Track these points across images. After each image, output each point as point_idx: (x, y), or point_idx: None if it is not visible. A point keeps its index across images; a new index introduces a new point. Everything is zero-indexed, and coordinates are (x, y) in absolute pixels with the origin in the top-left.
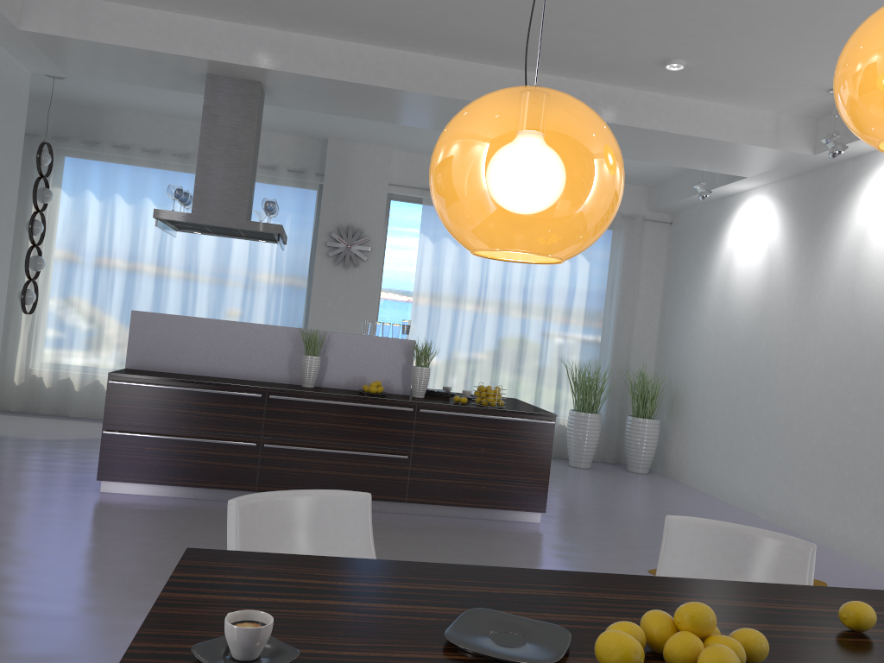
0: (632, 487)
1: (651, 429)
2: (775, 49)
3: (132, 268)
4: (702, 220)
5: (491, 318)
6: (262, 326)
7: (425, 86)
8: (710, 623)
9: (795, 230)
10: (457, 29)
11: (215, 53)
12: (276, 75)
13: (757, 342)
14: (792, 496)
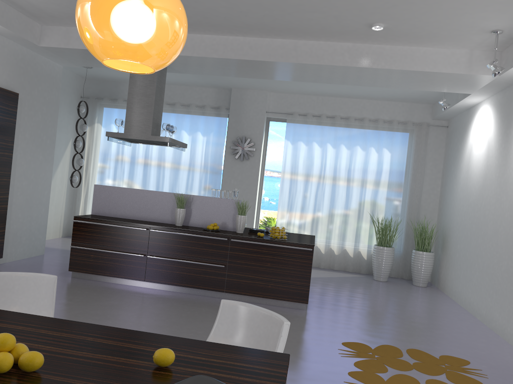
0: (402, 294)
1: (426, 258)
2: (431, 9)
3: (132, 164)
4: (460, 123)
5: (327, 188)
6: (157, 192)
7: (239, 55)
8: (0, 344)
9: (500, 126)
10: (243, 21)
11: None
12: None
13: (480, 202)
14: (491, 305)
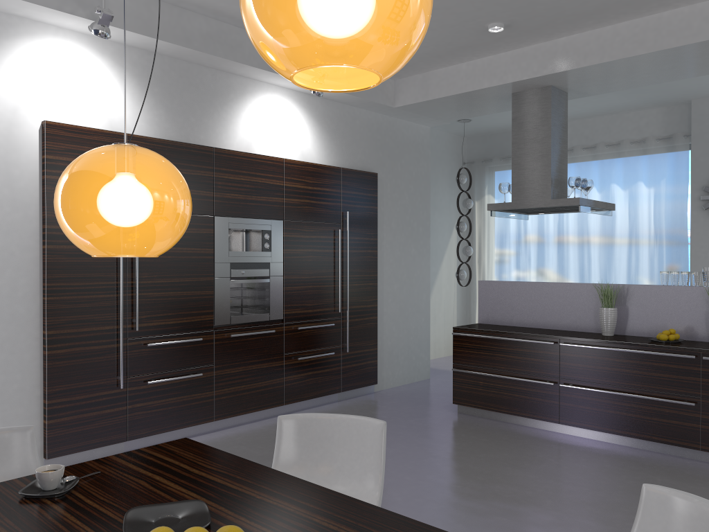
0: None
1: None
2: None
3: (541, 245)
4: None
5: None
6: (569, 285)
7: (684, 38)
8: None
9: None
10: None
11: (504, 78)
12: (554, 77)
13: None
14: None
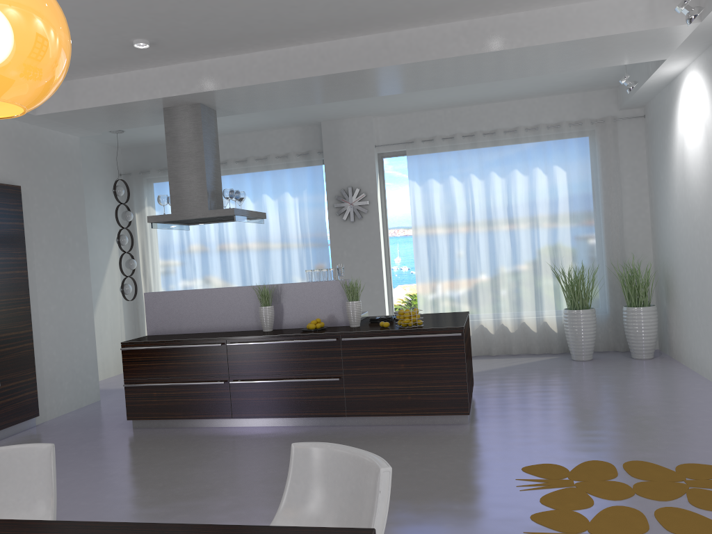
0: (616, 375)
1: (645, 316)
2: None
3: (204, 253)
4: (661, 108)
5: (482, 239)
6: (231, 289)
7: (307, 71)
8: None
9: None
10: (300, 20)
11: (154, 93)
12: (202, 96)
13: (709, 219)
14: None
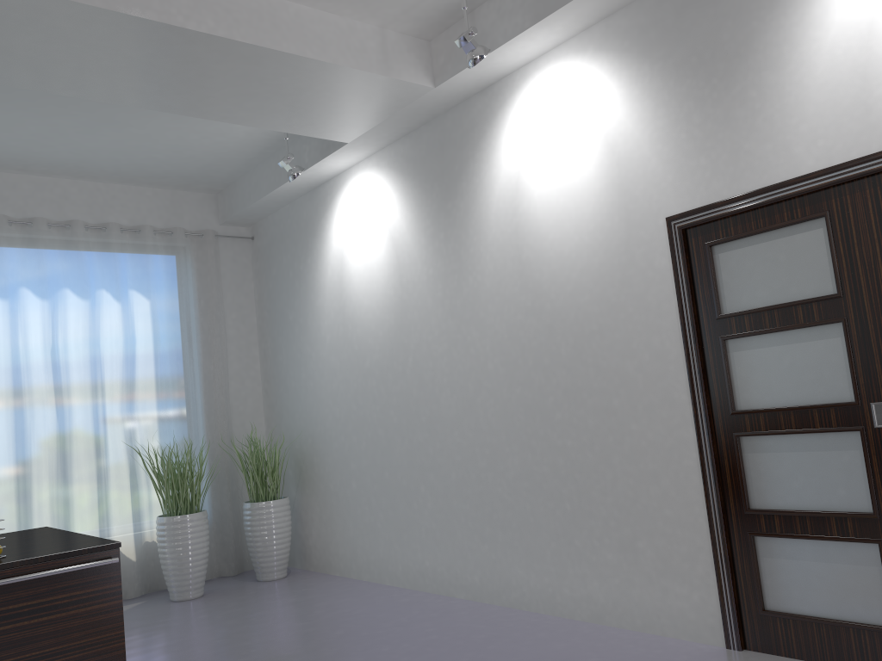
0: (273, 608)
1: (280, 513)
2: None
3: None
4: (293, 223)
5: (2, 404)
6: None
7: None
8: None
9: (422, 202)
10: None
11: None
12: None
13: (401, 360)
14: (496, 558)
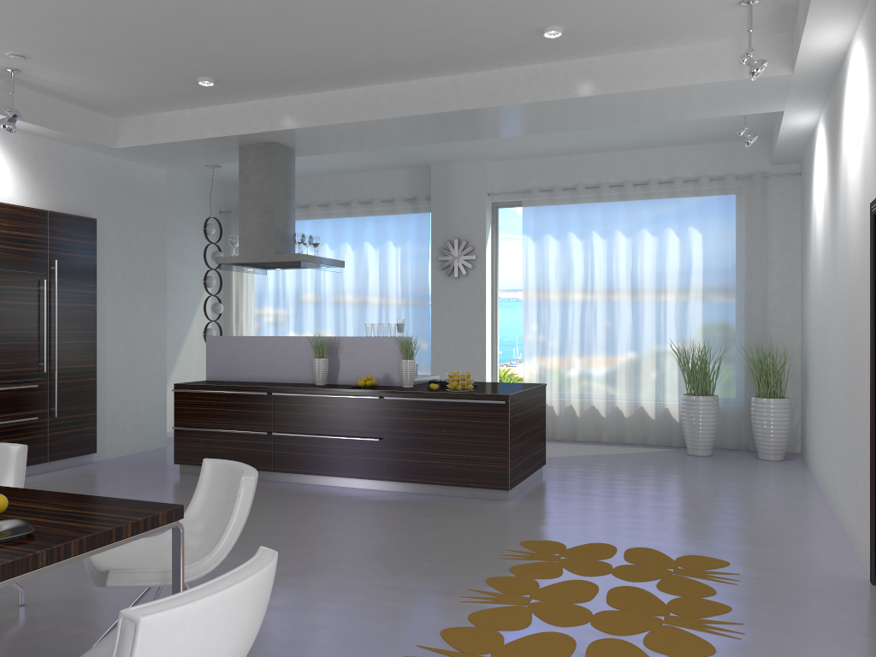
0: (718, 473)
1: (774, 410)
2: None
3: (299, 303)
4: (808, 165)
5: (600, 306)
6: (290, 338)
7: (375, 113)
8: None
9: (829, 160)
10: (358, 62)
11: (226, 131)
12: (273, 135)
13: (823, 297)
14: (836, 476)
